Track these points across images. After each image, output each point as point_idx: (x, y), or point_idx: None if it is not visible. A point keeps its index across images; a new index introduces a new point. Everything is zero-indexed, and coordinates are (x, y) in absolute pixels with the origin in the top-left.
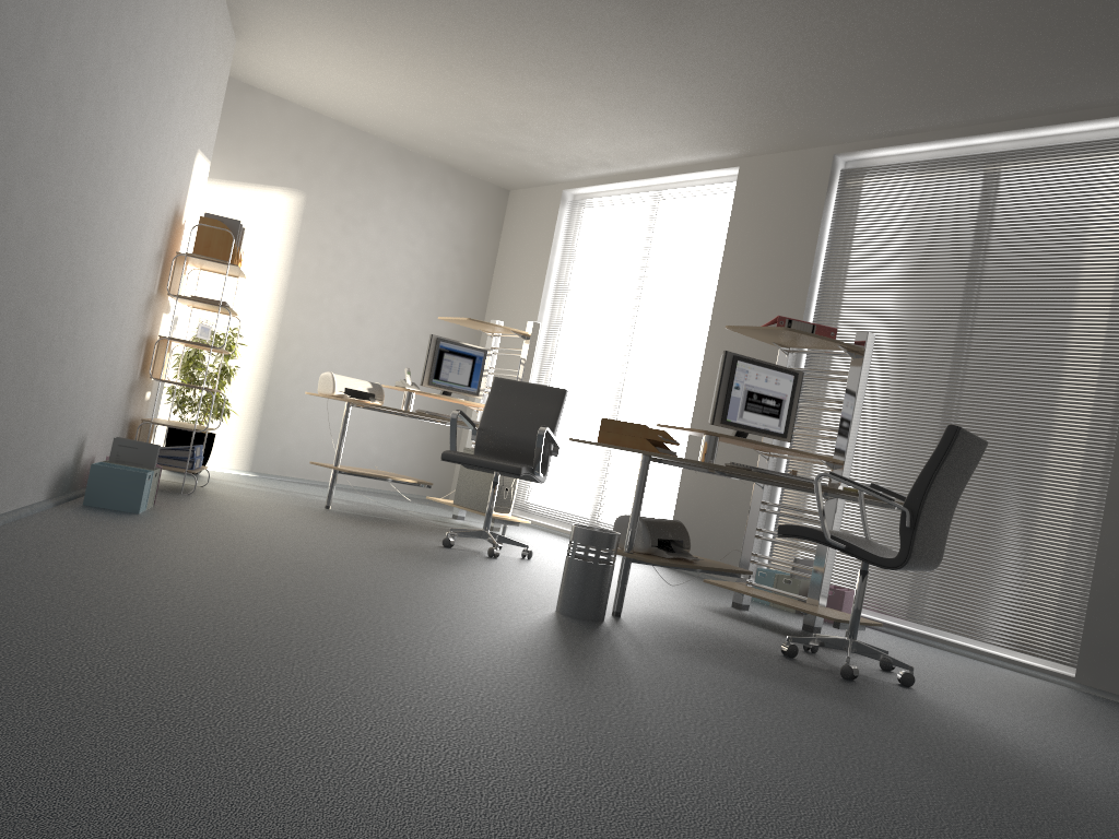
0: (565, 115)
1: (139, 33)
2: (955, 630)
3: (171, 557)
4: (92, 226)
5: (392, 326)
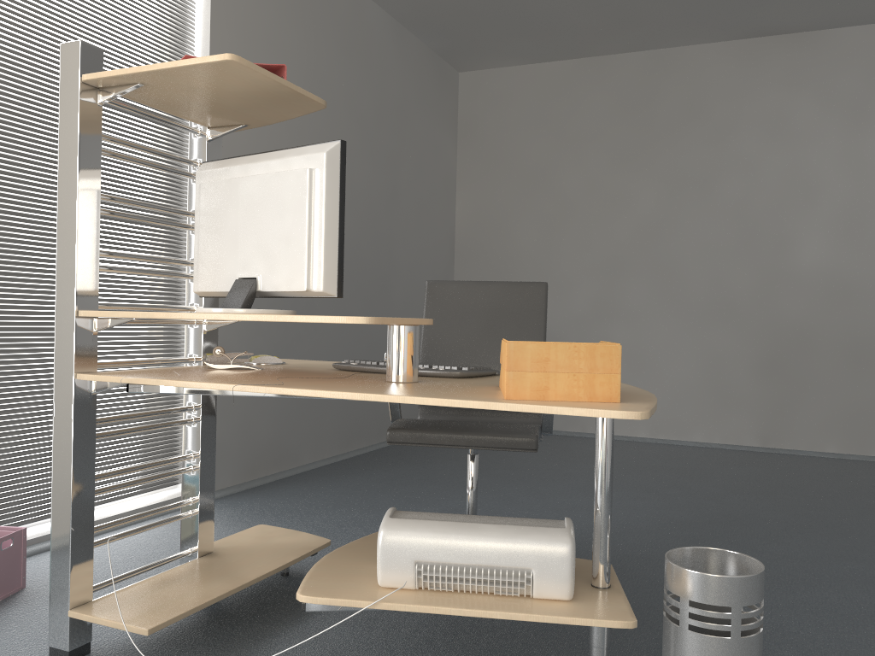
0: None
1: None
2: None
3: None
4: None
5: None
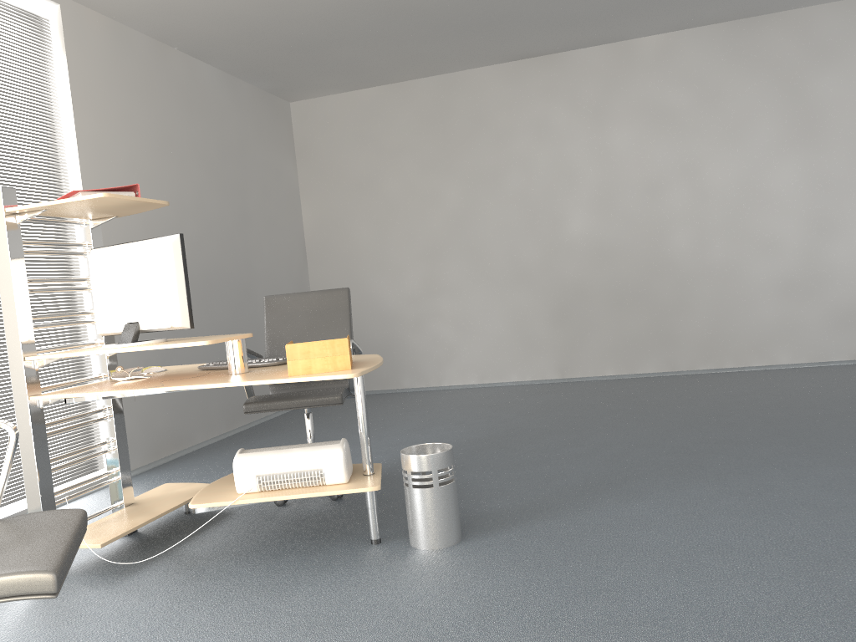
0: None
1: None
2: (21, 495)
3: None
4: None
5: None
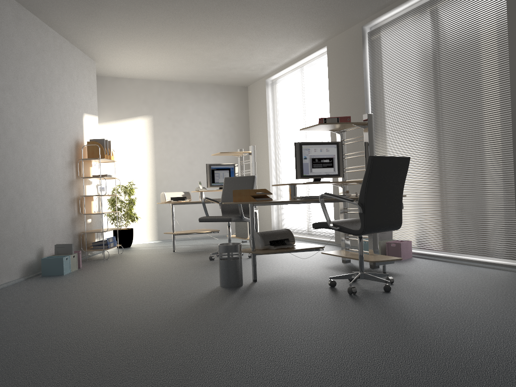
0: (238, 48)
1: (7, 79)
2: (461, 251)
3: (44, 295)
4: (6, 163)
5: (207, 162)
